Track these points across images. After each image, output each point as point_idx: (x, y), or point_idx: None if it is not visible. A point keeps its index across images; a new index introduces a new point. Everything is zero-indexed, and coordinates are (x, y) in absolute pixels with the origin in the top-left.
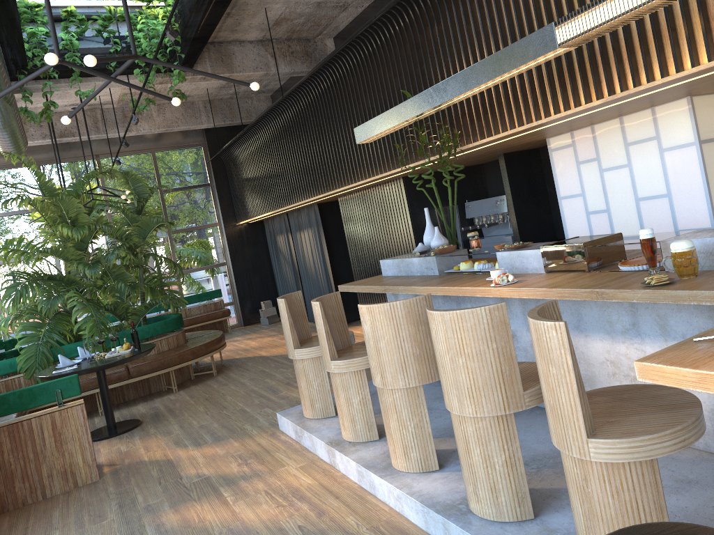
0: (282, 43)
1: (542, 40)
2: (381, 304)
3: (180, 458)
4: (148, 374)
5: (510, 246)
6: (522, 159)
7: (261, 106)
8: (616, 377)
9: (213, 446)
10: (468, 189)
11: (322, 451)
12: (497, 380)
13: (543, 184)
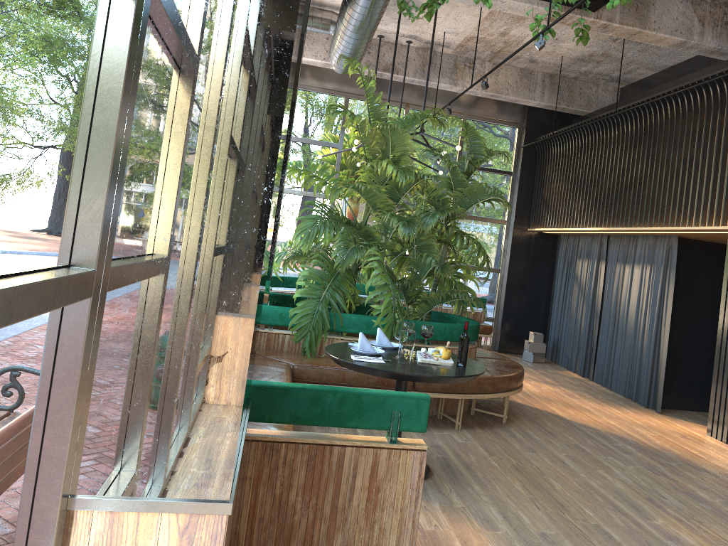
0: (717, 7)
1: None
2: None
3: None
4: (435, 393)
5: None
6: None
7: (605, 98)
8: None
9: None
10: None
11: None
12: None
13: None
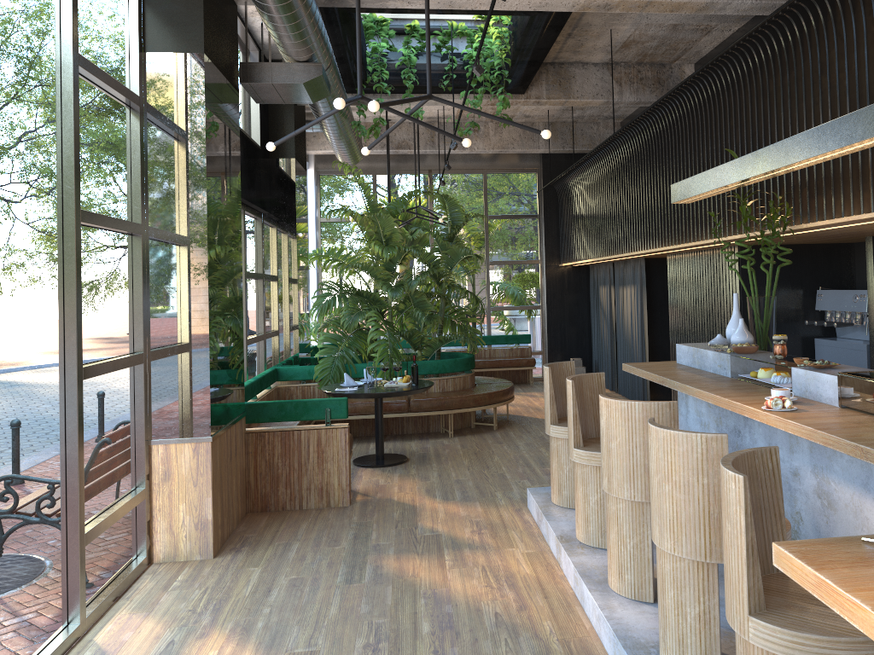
0: (631, 67)
1: (872, 119)
2: (618, 401)
3: (424, 508)
4: (426, 412)
5: (808, 363)
6: None
7: (607, 134)
8: None
9: (458, 504)
10: (827, 272)
11: (553, 544)
12: (702, 521)
13: None
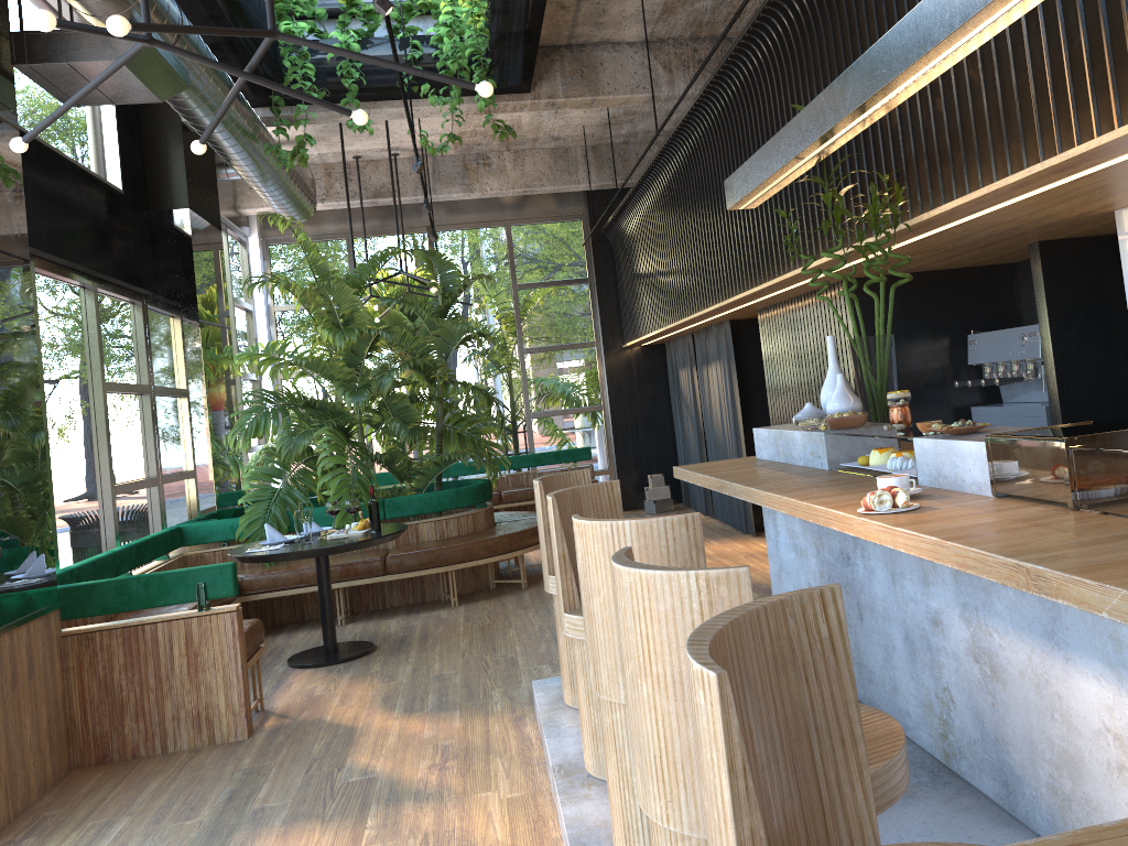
0: (684, 46)
1: None
2: (596, 522)
3: (368, 730)
4: (413, 571)
5: (939, 427)
6: (1081, 255)
7: None
8: (1124, 776)
9: (425, 718)
10: (981, 309)
11: (551, 779)
12: None
13: (1125, 308)
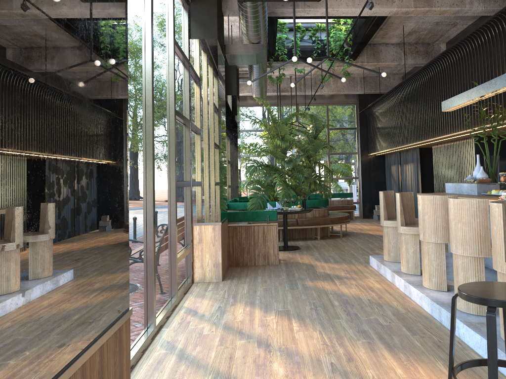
0: (412, 45)
1: None
2: (428, 196)
3: (317, 265)
4: (306, 226)
5: None
6: None
7: (394, 83)
8: None
9: (333, 264)
10: None
11: (388, 275)
12: (476, 238)
13: None
